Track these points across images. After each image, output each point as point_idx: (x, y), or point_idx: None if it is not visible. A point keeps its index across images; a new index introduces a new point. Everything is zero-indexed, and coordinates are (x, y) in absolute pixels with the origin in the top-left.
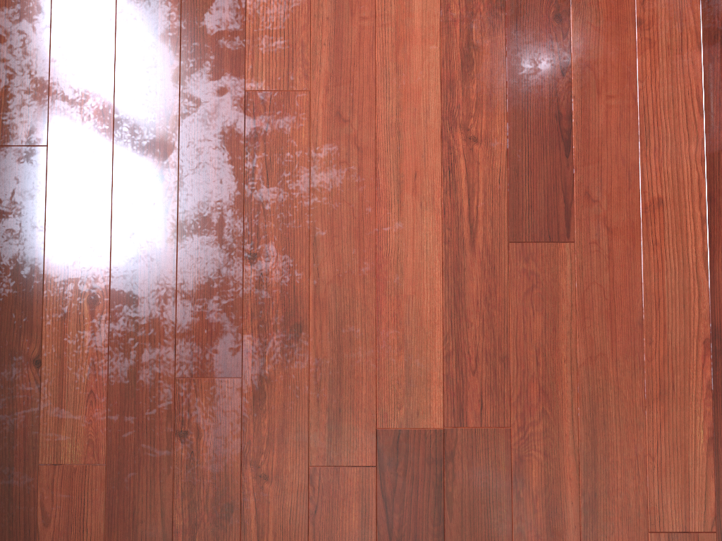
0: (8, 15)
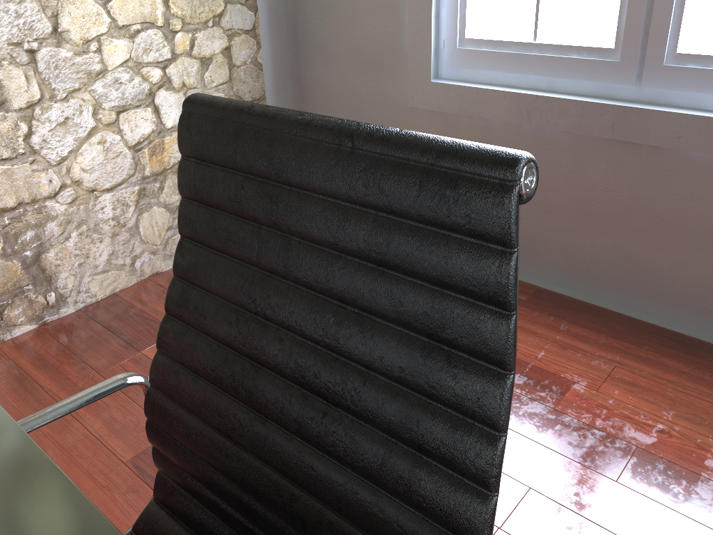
0: (534, 317)
